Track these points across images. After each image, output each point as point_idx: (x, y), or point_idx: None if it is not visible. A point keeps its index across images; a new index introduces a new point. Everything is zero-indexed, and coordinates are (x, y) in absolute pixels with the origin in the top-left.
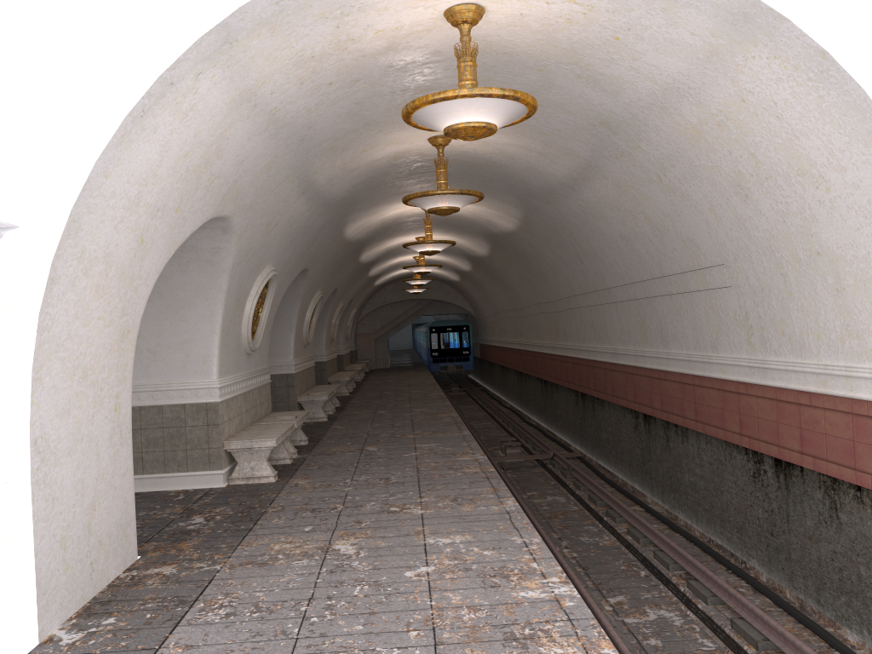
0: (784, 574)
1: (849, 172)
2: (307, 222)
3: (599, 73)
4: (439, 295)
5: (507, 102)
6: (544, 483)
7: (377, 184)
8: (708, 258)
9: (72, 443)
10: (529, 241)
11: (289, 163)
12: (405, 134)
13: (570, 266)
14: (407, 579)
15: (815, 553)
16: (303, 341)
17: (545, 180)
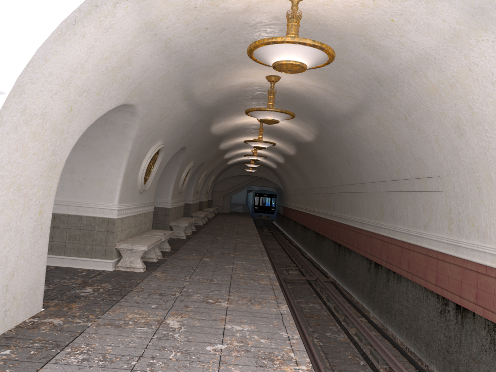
0: None
1: None
2: (187, 118)
3: (377, 44)
4: (264, 175)
5: (316, 50)
6: (309, 294)
7: (233, 101)
8: (430, 171)
9: (2, 231)
10: (319, 149)
11: (177, 78)
12: (252, 71)
13: (342, 167)
14: (207, 352)
15: (475, 370)
16: (178, 189)
17: (334, 111)
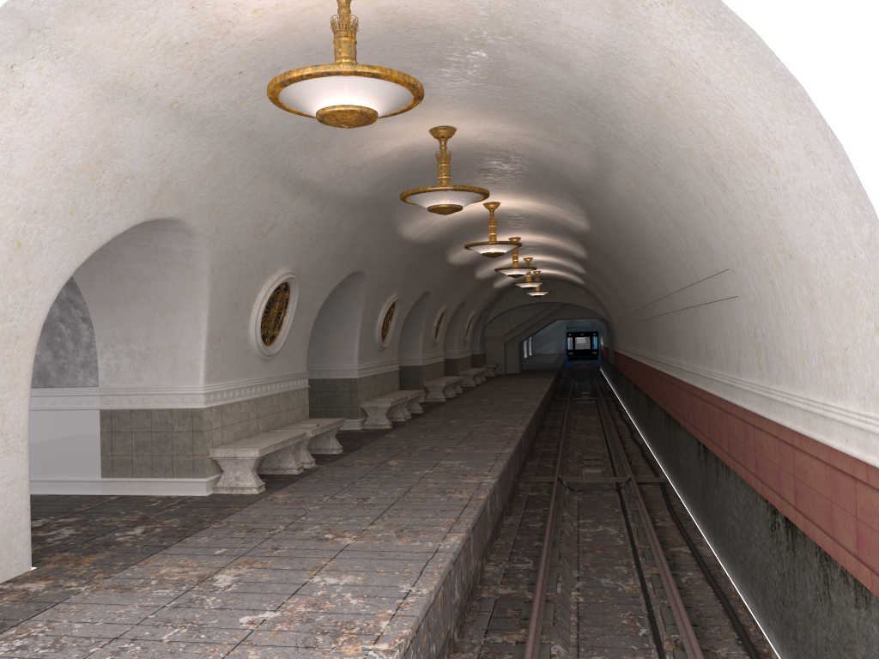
0: (792, 656)
1: (786, 149)
2: (329, 223)
3: (538, 43)
4: (570, 299)
5: (369, 80)
6: (607, 510)
7: (408, 182)
8: (720, 261)
9: None
10: (606, 241)
11: (249, 161)
12: (397, 126)
13: (642, 270)
14: (235, 626)
15: (813, 637)
16: (376, 345)
17: (577, 172)
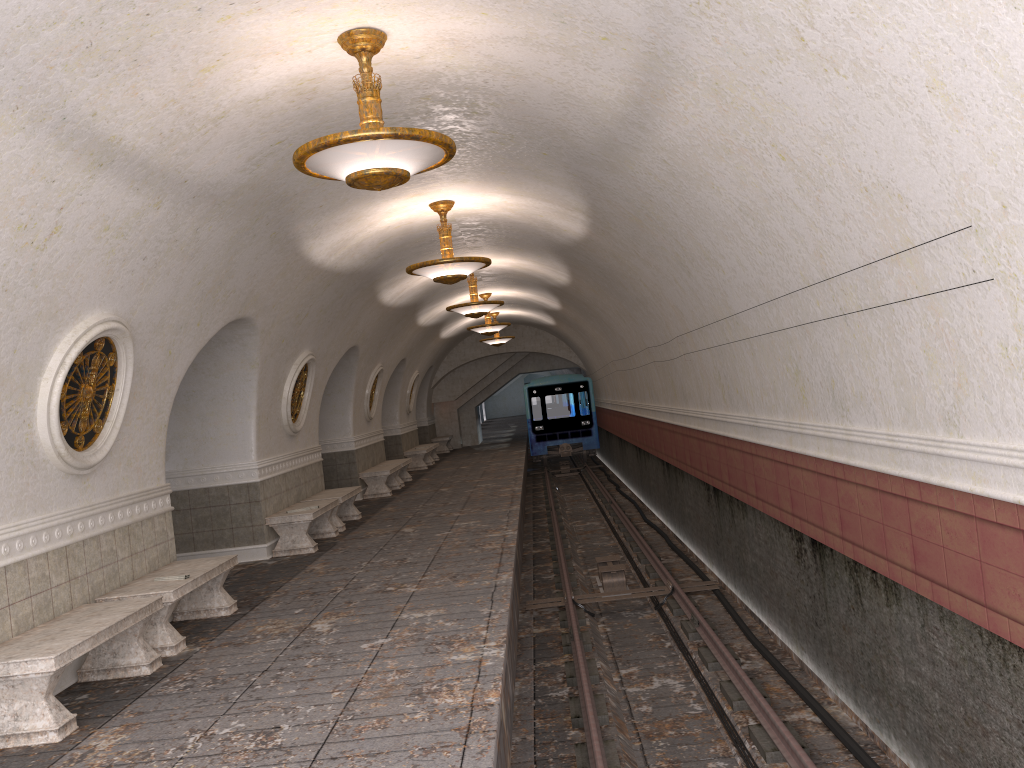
0: None
1: None
2: (177, 232)
3: None
4: (536, 346)
5: None
6: (654, 645)
7: None
8: (929, 219)
9: None
10: (611, 250)
11: None
12: (276, 24)
13: (674, 285)
14: None
15: None
16: (285, 428)
17: (593, 118)
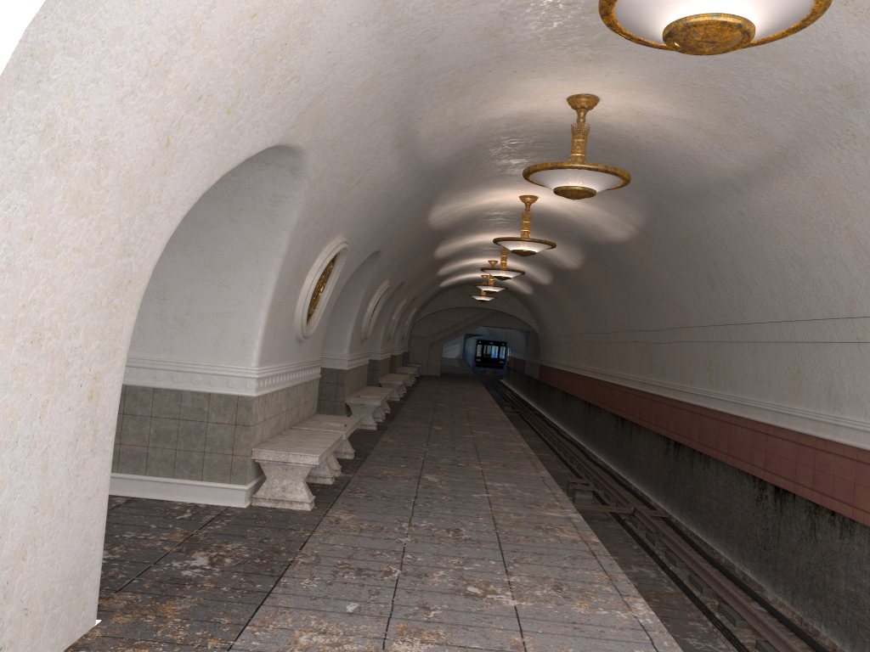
0: None
1: None
2: (394, 190)
3: None
4: (505, 307)
5: None
6: (624, 545)
7: (483, 157)
8: None
9: None
10: (641, 256)
11: (393, 92)
12: (543, 84)
13: (691, 291)
14: None
15: None
16: (361, 334)
17: (700, 175)
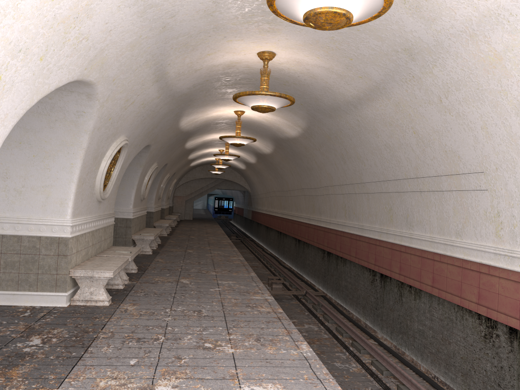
0: None
1: None
2: (156, 108)
3: None
4: (230, 177)
5: None
6: (300, 313)
7: (210, 87)
8: (468, 166)
9: None
10: (305, 145)
11: (150, 48)
12: (242, 45)
13: (333, 165)
14: None
15: None
16: (141, 196)
17: (335, 98)
